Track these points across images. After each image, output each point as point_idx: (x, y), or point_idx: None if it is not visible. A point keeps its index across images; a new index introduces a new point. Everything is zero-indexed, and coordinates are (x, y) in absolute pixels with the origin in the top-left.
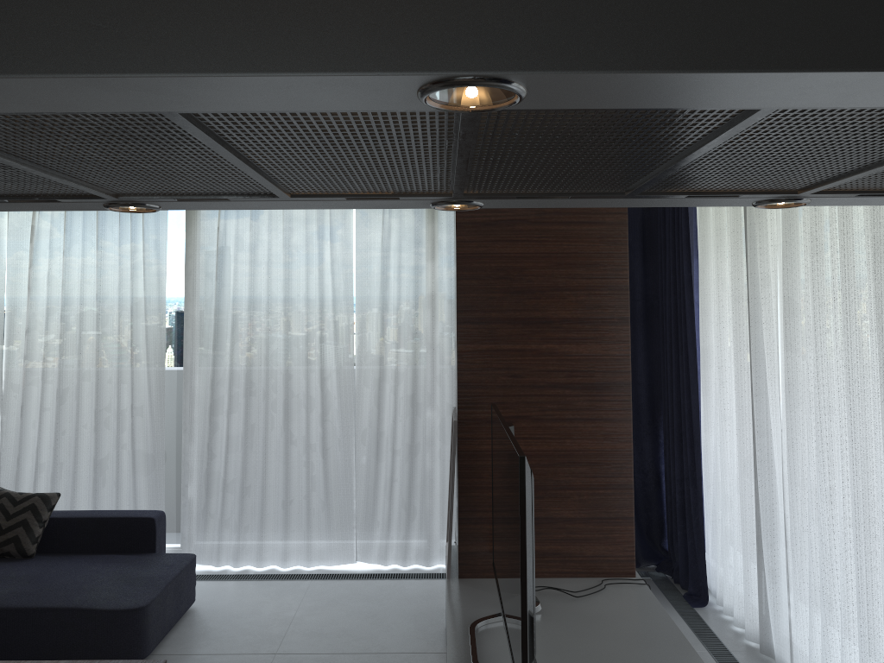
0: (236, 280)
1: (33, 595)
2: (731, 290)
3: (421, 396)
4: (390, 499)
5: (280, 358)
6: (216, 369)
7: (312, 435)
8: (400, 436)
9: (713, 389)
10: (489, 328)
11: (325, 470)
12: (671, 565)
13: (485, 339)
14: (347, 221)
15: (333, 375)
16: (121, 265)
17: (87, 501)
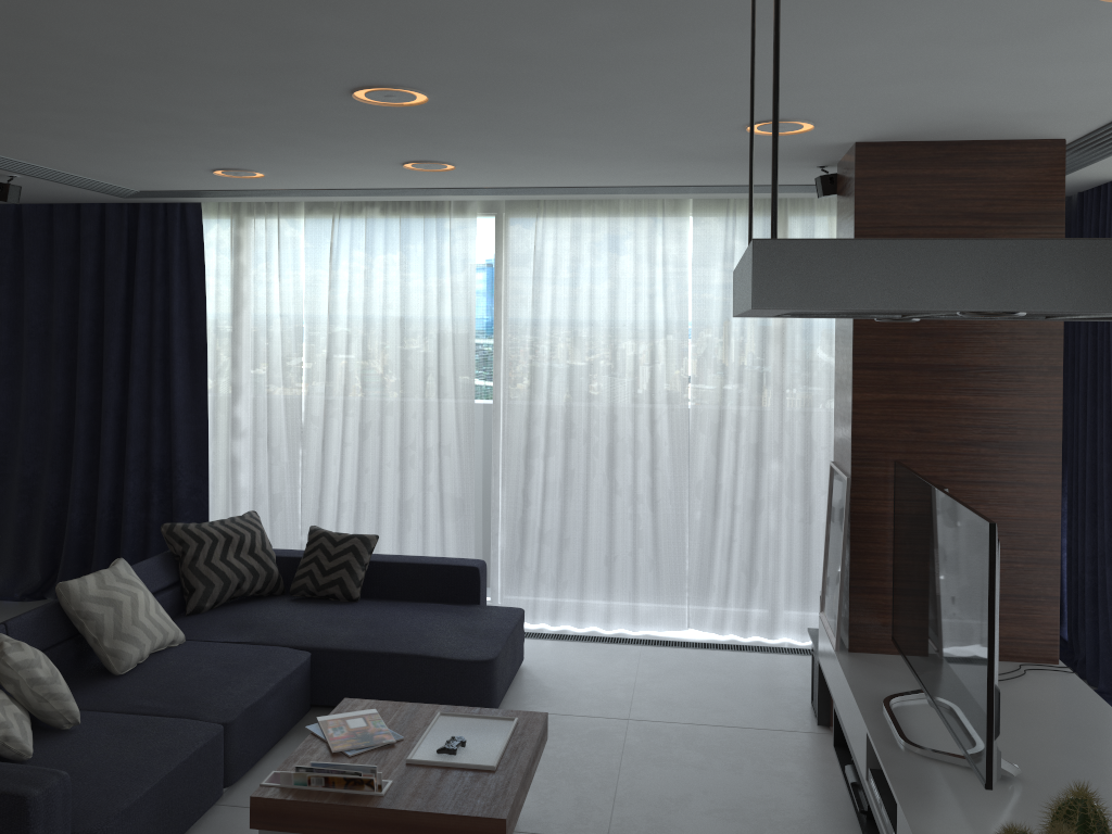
0: (555, 306)
1: (376, 639)
2: None
3: (767, 446)
4: (728, 561)
5: (602, 397)
6: (532, 406)
7: (639, 485)
8: (741, 490)
9: None
10: (891, 375)
11: (655, 525)
12: (1070, 657)
13: (885, 388)
14: (682, 240)
15: (664, 417)
16: (426, 288)
17: (391, 545)
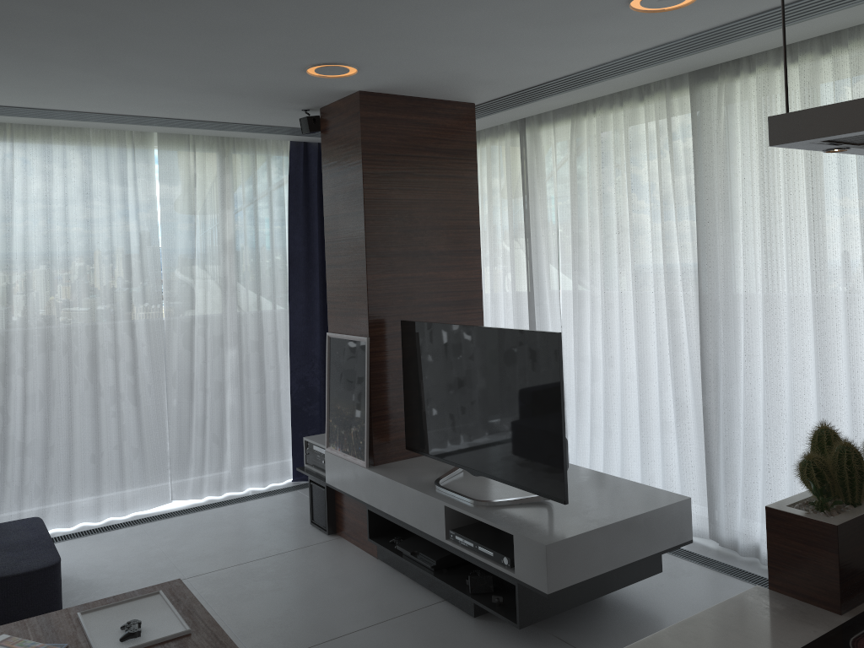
0: (27, 226)
1: None
2: (509, 231)
3: (228, 336)
4: (204, 435)
5: (79, 309)
6: (9, 324)
7: (121, 384)
8: (209, 375)
9: None
10: (389, 260)
11: (139, 417)
12: None
13: (387, 269)
14: (150, 168)
15: (140, 322)
16: None
17: None
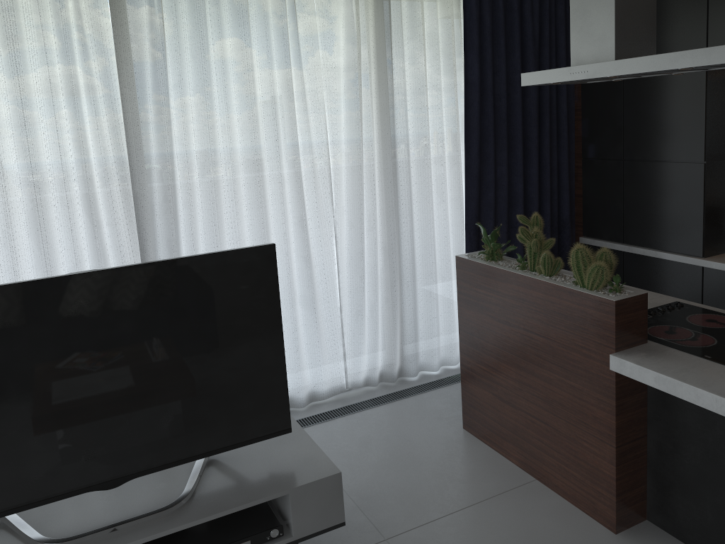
0: None
1: None
2: None
3: None
4: None
5: None
6: None
7: None
8: None
9: None
10: None
11: None
12: None
13: None
14: None
15: None
16: None
17: None
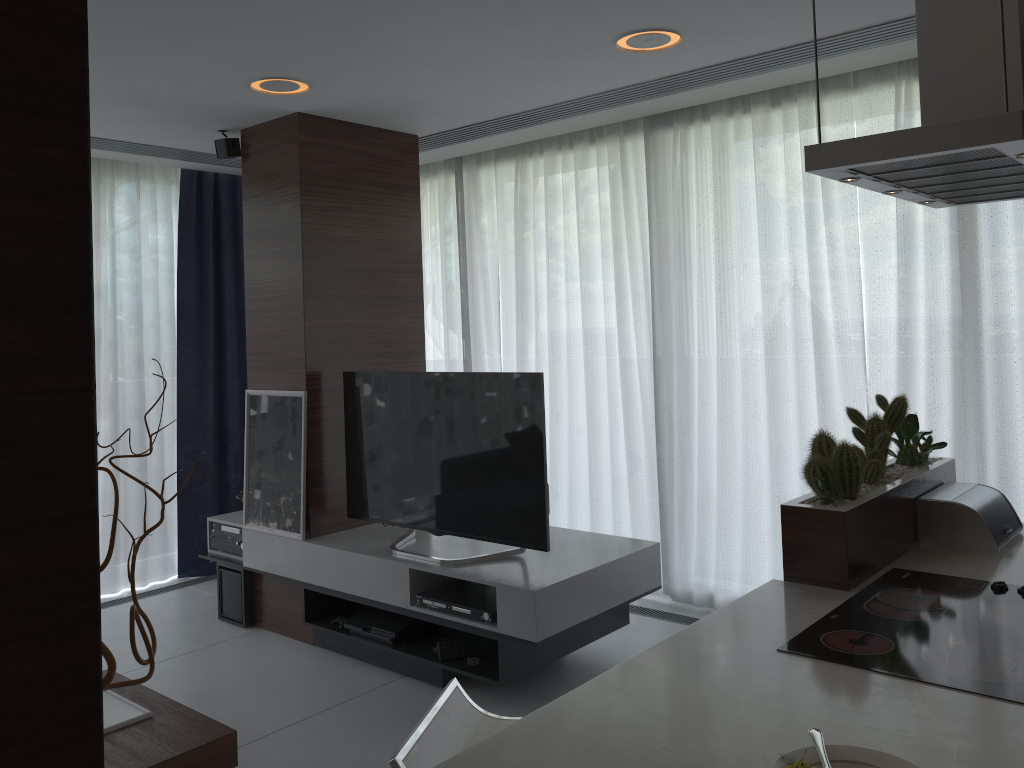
0: None
1: None
2: (442, 280)
3: (102, 402)
4: None
5: None
6: None
7: None
8: None
9: None
10: (329, 304)
11: None
12: None
13: (326, 315)
14: None
15: None
16: None
17: None
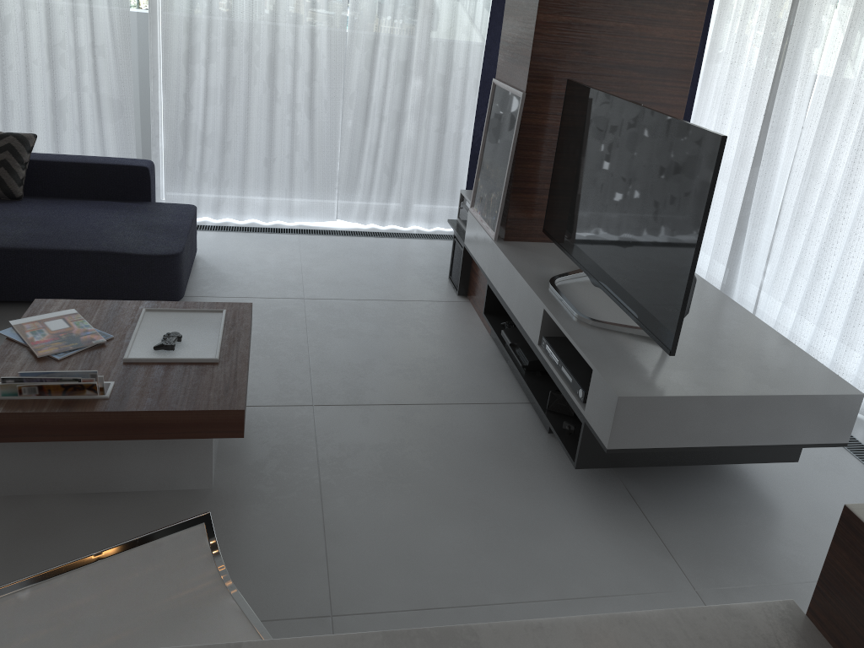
0: None
1: (52, 237)
2: None
3: (414, 64)
4: (374, 164)
5: (264, 7)
6: (193, 11)
7: (298, 94)
8: (388, 103)
9: (712, 84)
10: None
11: (312, 132)
12: None
13: (566, 11)
14: None
15: (323, 32)
16: None
17: (46, 144)
